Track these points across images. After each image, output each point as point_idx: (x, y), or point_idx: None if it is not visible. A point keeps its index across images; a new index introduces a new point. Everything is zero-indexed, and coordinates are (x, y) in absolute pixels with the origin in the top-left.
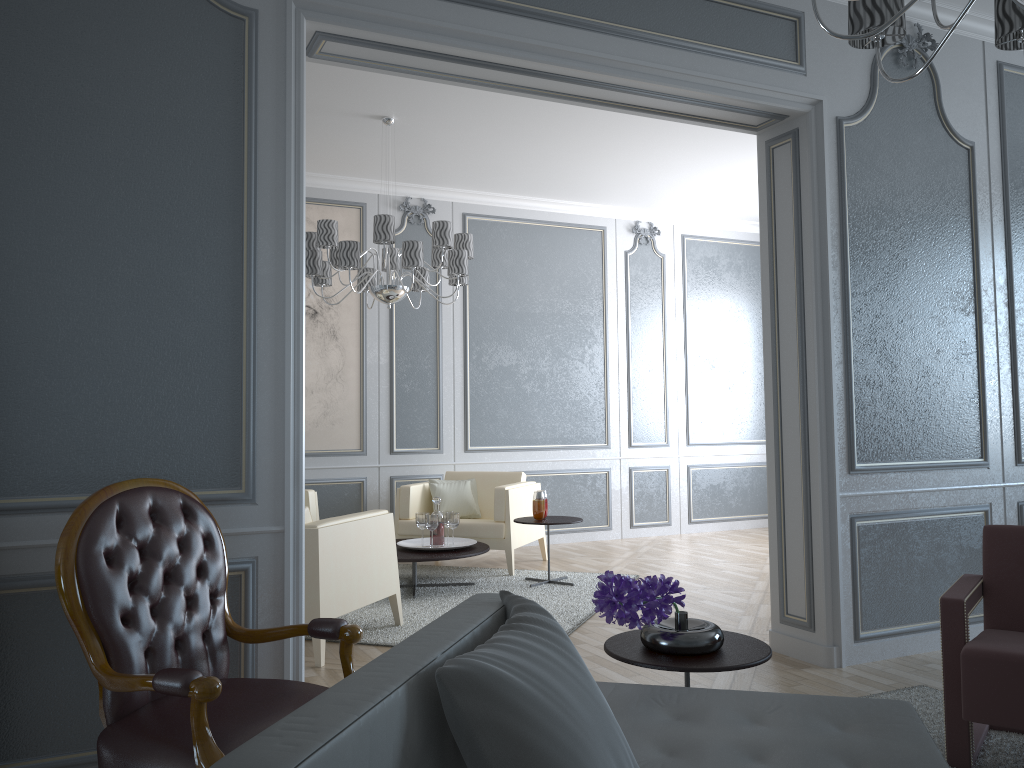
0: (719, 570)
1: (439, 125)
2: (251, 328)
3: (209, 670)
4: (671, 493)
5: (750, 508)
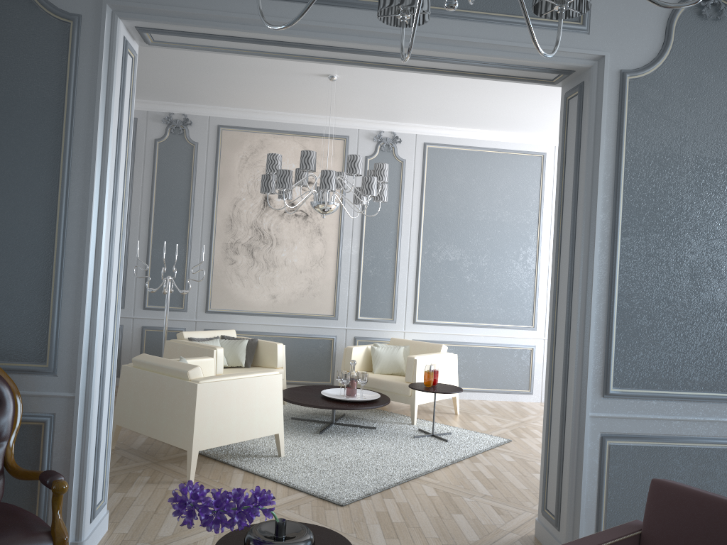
0: None
1: (372, 79)
2: (59, 249)
3: None
4: None
5: None
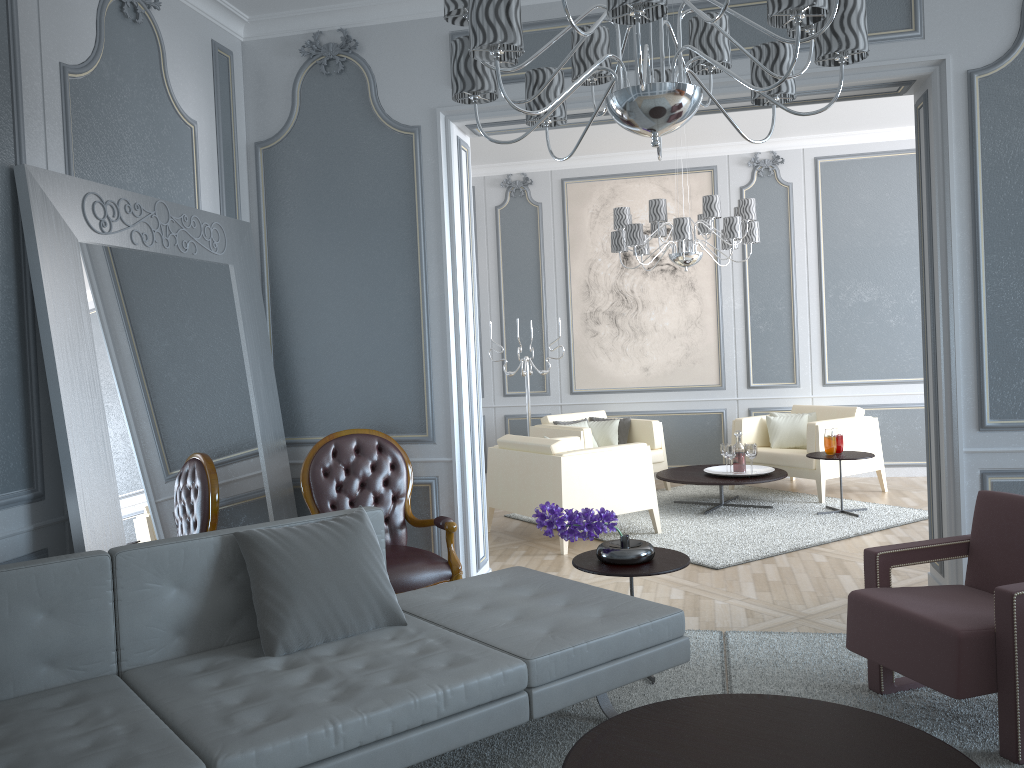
0: None
1: None
2: (425, 334)
3: (388, 539)
4: None
5: None
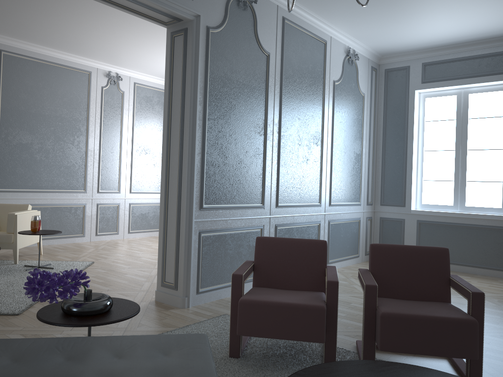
0: (139, 258)
1: None
2: None
3: None
4: (120, 217)
5: None
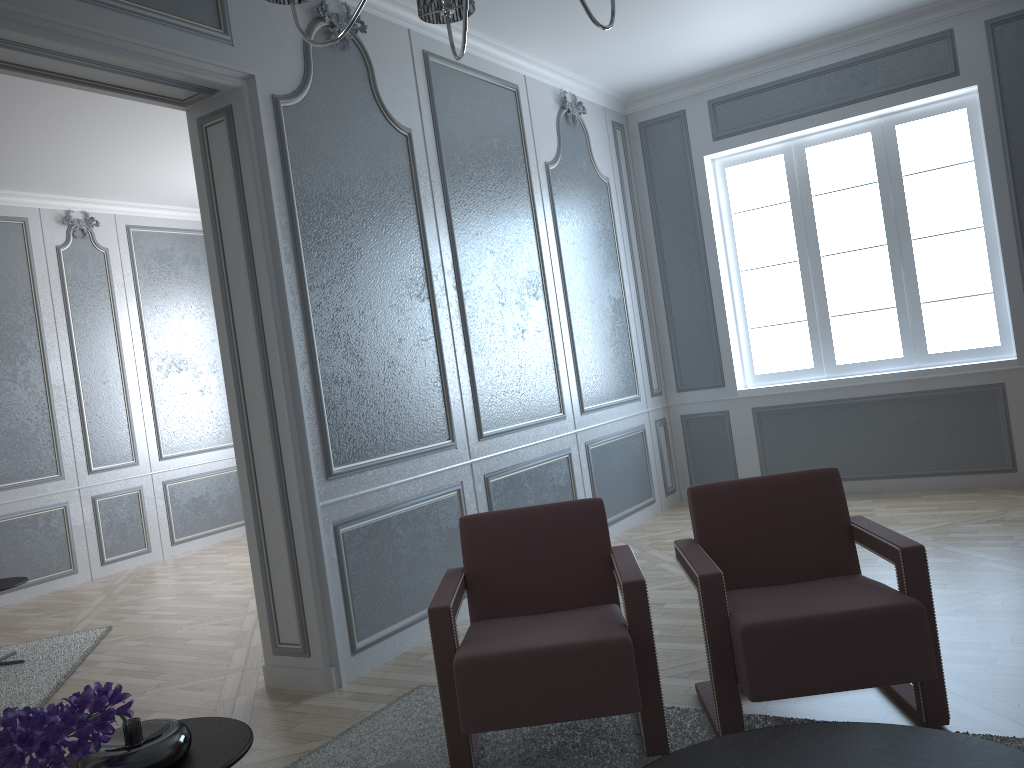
0: (208, 596)
1: None
2: None
3: None
4: (148, 516)
5: (239, 514)
